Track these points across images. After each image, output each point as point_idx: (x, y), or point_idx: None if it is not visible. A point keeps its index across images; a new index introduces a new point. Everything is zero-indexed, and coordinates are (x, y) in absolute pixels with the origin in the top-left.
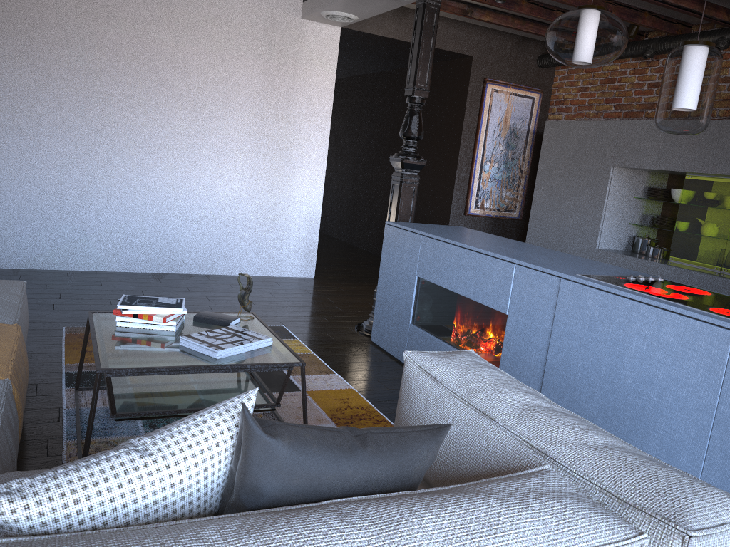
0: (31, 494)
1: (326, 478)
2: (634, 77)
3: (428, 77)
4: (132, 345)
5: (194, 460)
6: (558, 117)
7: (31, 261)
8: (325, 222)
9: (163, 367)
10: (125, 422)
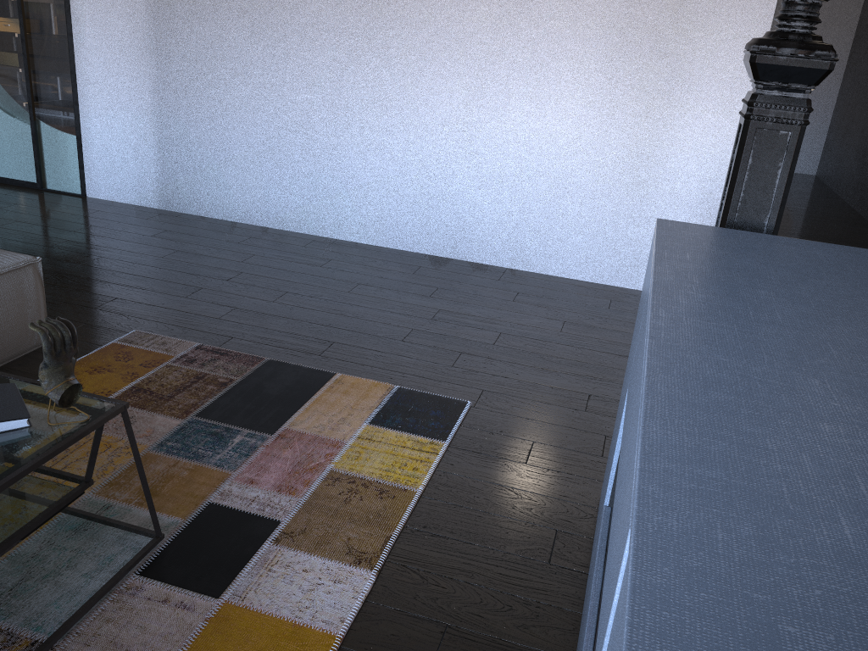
0: None
1: None
2: None
3: None
4: None
5: None
6: None
7: (280, 218)
8: (864, 195)
9: None
10: None
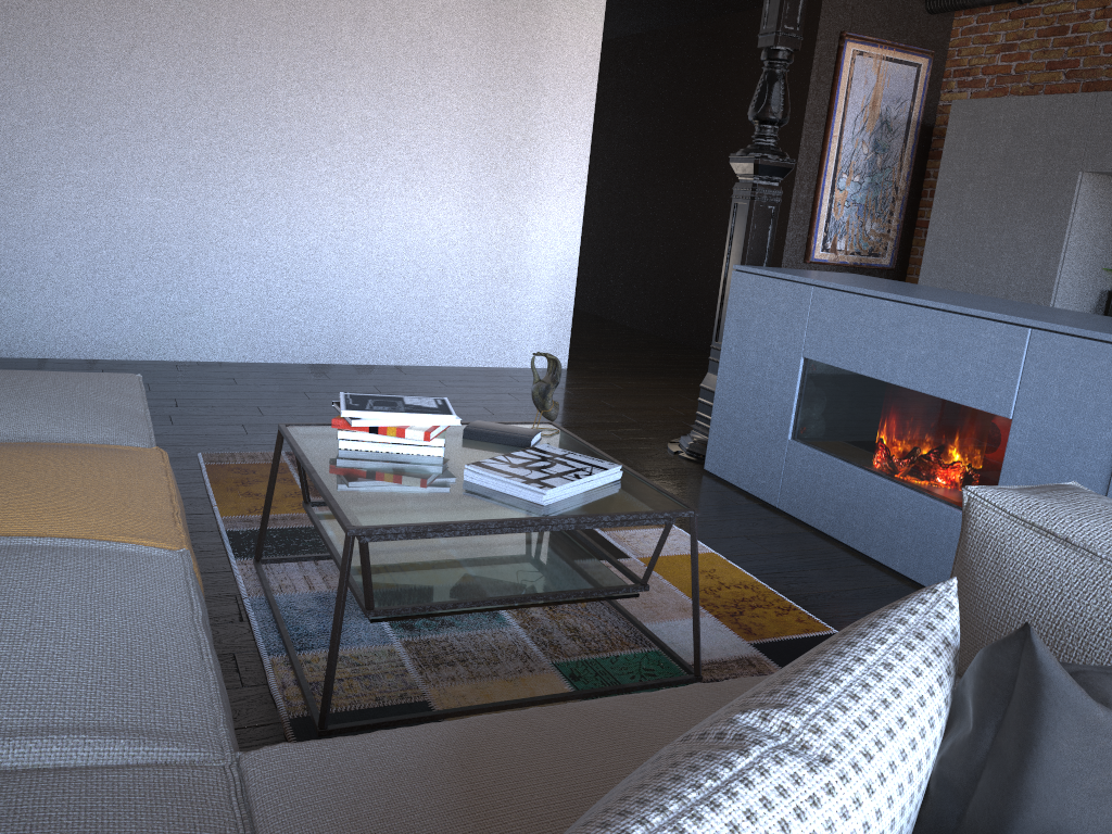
0: None
1: None
2: (1103, 23)
3: (801, 14)
4: (384, 483)
5: (906, 767)
6: (959, 98)
7: (115, 346)
8: None
9: (462, 523)
10: (358, 620)
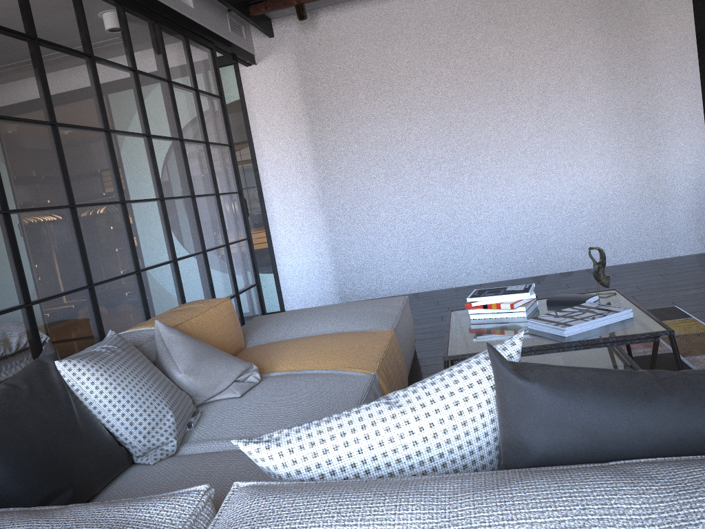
0: (285, 442)
1: (613, 432)
2: None
3: None
4: (480, 334)
5: (448, 412)
6: None
7: (425, 284)
8: None
9: None
10: None
